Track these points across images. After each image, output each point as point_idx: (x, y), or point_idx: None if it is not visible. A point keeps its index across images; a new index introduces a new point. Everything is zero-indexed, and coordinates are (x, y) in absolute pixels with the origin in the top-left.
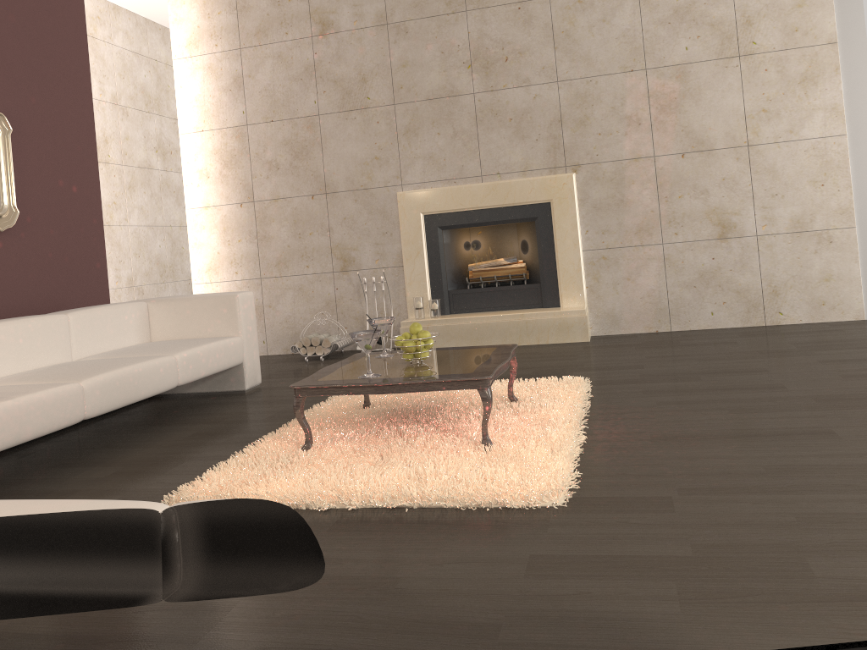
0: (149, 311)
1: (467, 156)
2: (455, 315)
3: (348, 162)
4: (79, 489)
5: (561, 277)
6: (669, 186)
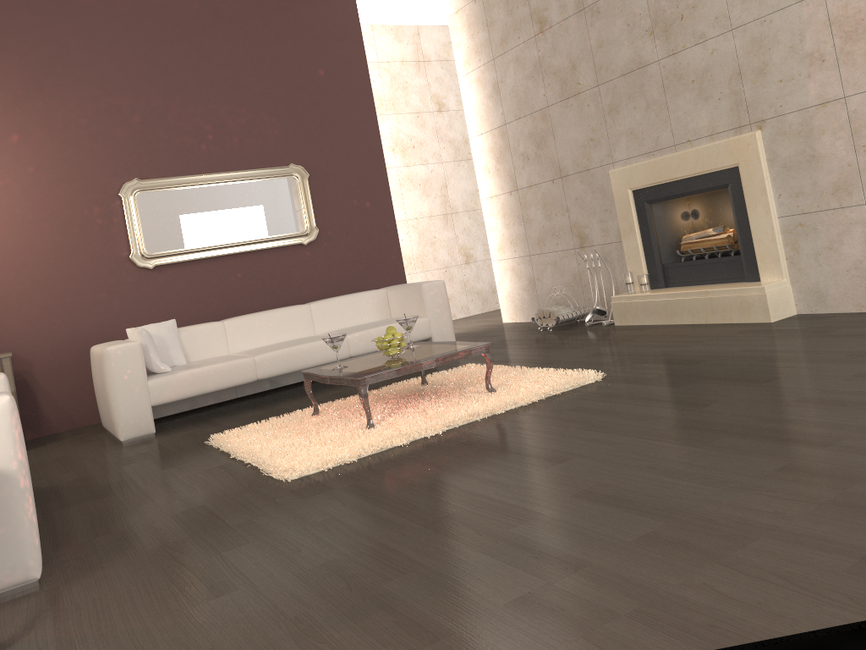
0: (387, 296)
1: (660, 126)
2: (664, 289)
3: (572, 147)
4: (222, 423)
5: (757, 248)
6: (865, 132)
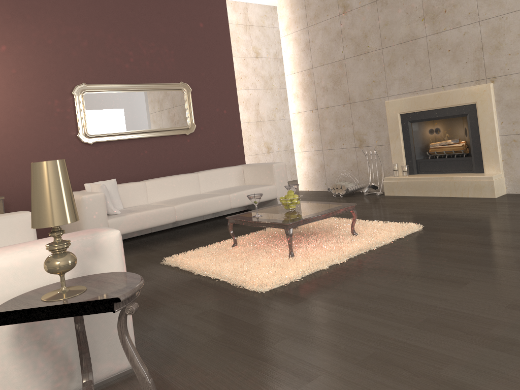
0: (243, 170)
1: (423, 76)
2: (418, 175)
3: (359, 85)
4: (158, 250)
5: (484, 153)
6: None
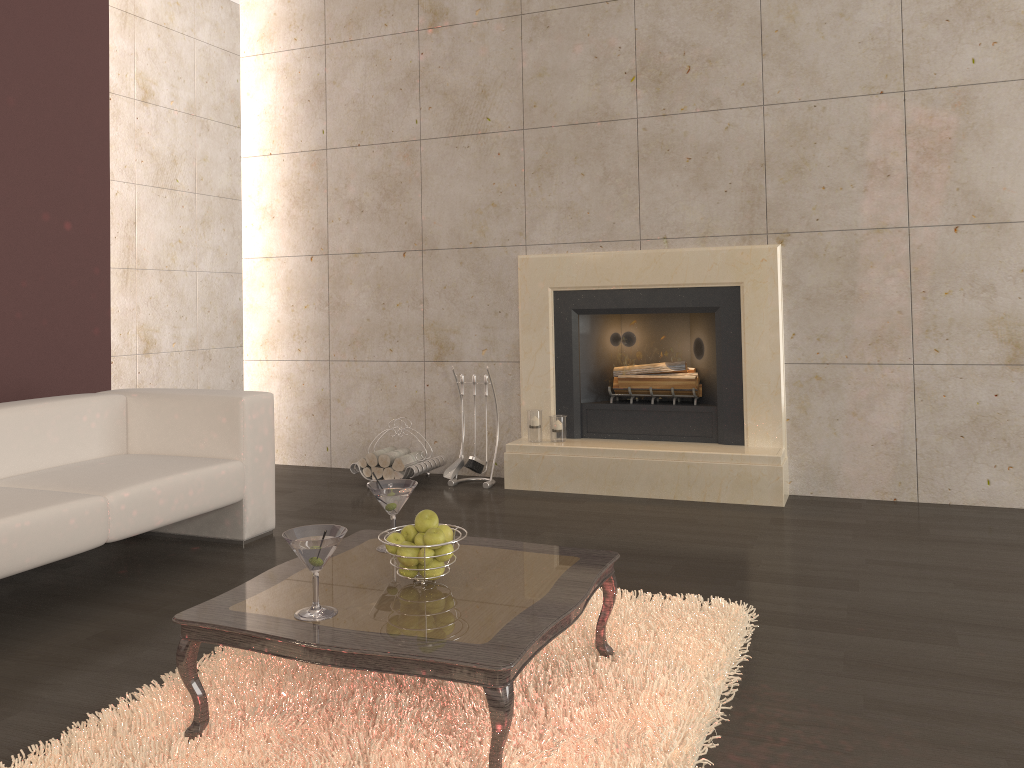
0: (128, 408)
1: (622, 209)
2: (588, 441)
3: (454, 209)
4: None
5: (749, 400)
6: (930, 275)
